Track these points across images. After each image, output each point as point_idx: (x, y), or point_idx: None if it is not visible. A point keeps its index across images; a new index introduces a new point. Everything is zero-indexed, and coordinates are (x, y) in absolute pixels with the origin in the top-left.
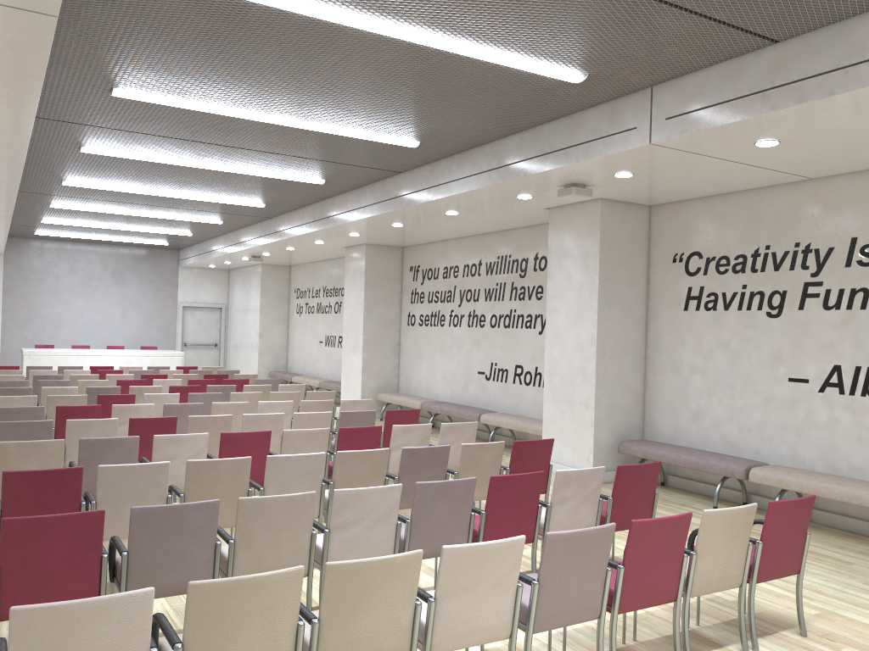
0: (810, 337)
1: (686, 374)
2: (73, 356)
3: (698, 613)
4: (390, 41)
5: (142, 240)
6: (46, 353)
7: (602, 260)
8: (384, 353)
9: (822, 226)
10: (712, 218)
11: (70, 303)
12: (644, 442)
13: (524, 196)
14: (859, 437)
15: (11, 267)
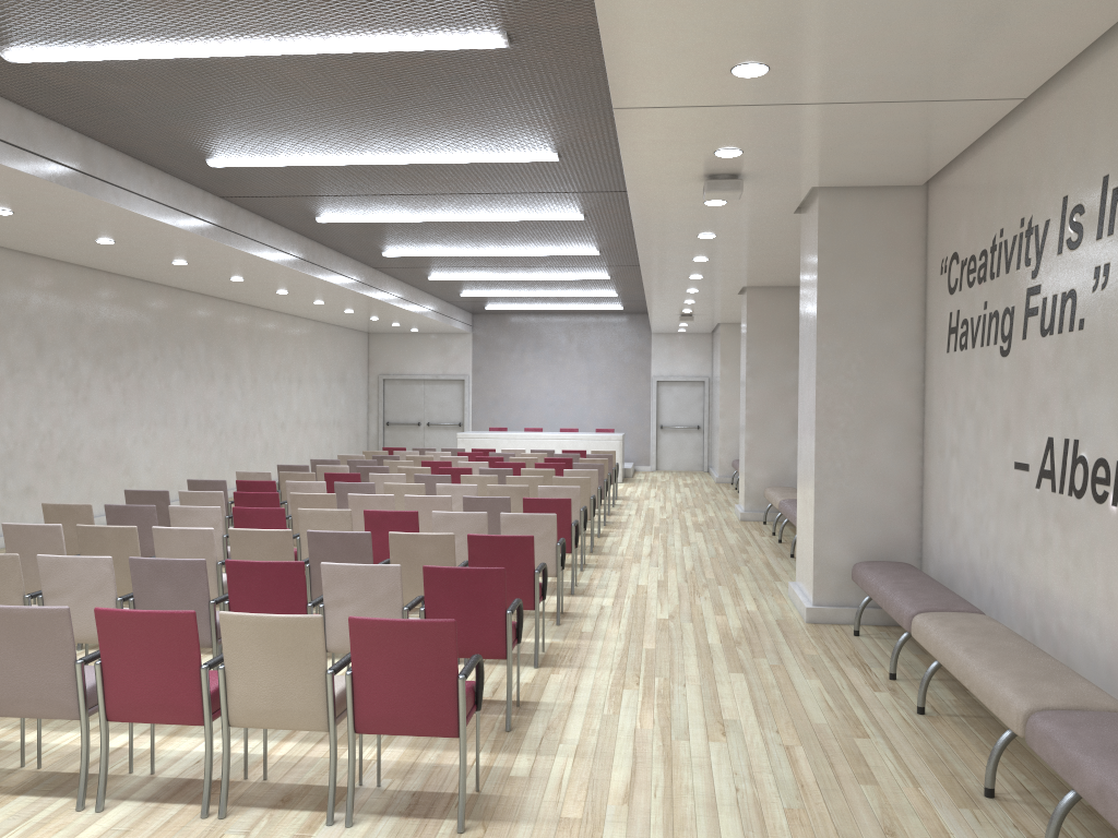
0: (1030, 388)
1: (948, 457)
2: (504, 439)
3: (377, 769)
4: (259, 58)
5: (591, 305)
6: (477, 435)
7: (825, 282)
8: (777, 434)
9: (1041, 183)
10: (965, 193)
11: (535, 382)
12: (880, 564)
13: (708, 201)
14: (1066, 573)
15: (479, 346)
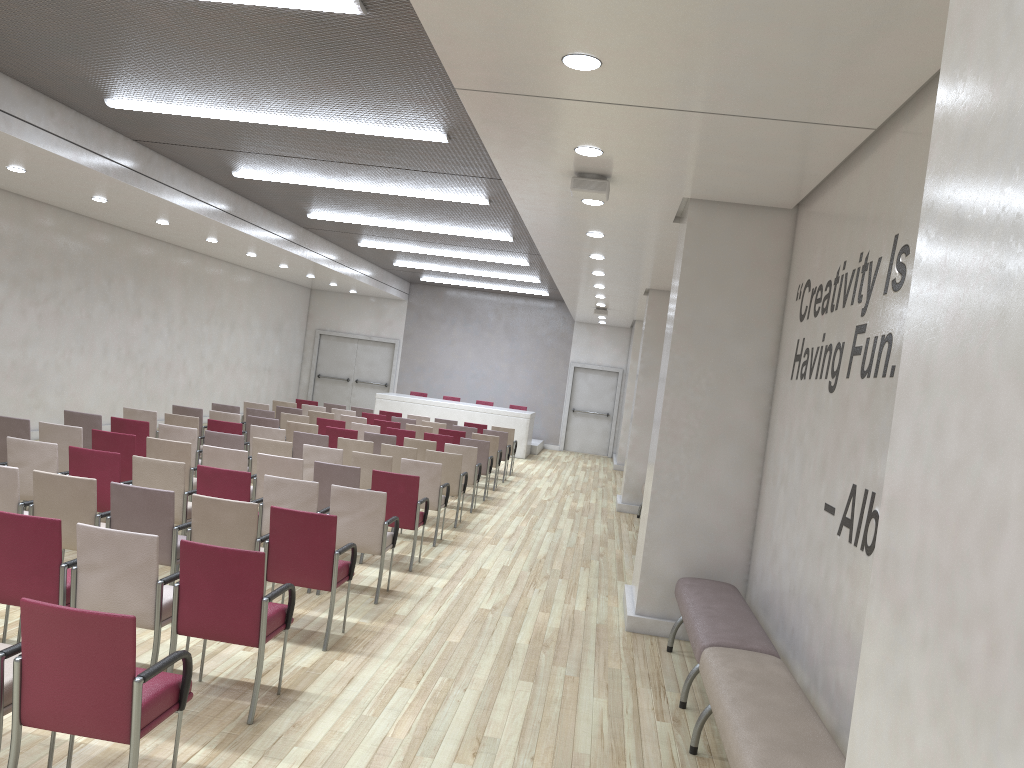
0: (846, 430)
1: (778, 485)
2: (419, 404)
3: (67, 759)
4: None
5: (519, 289)
6: (395, 398)
7: (685, 294)
8: None
9: (880, 219)
10: (823, 221)
11: (461, 354)
12: (701, 583)
13: (585, 200)
14: (849, 631)
15: (413, 314)
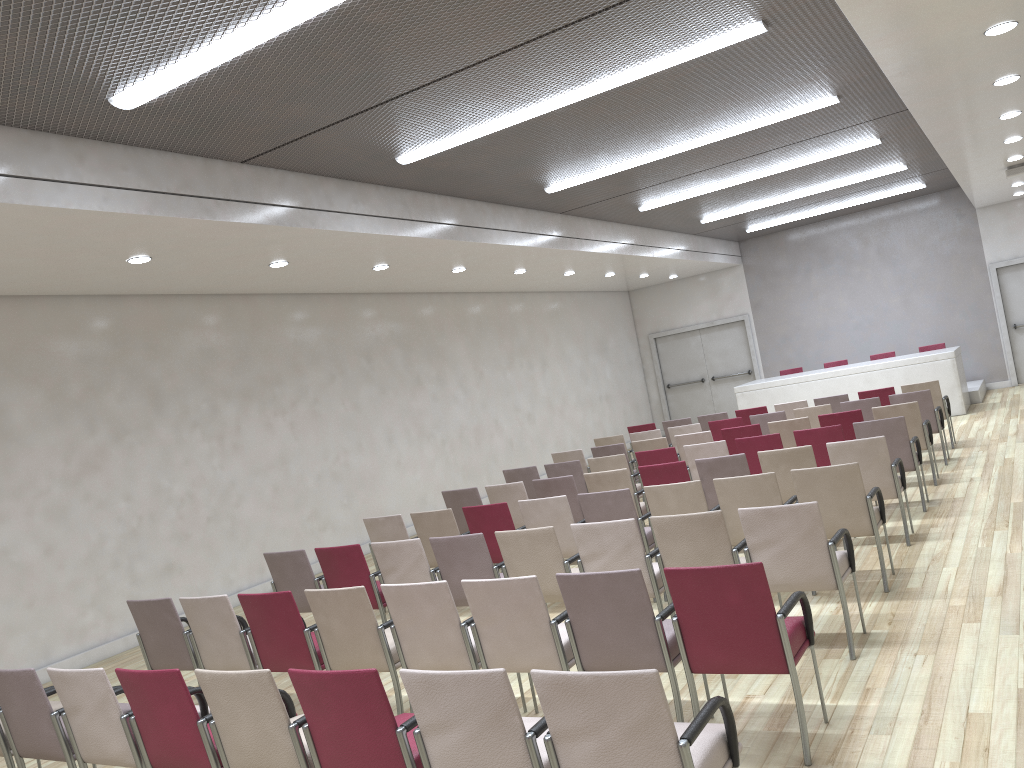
0: None
1: None
2: (792, 385)
3: None
4: None
5: (880, 193)
6: (759, 386)
7: None
8: None
9: None
10: None
11: (830, 305)
12: None
13: None
14: None
15: (753, 277)
